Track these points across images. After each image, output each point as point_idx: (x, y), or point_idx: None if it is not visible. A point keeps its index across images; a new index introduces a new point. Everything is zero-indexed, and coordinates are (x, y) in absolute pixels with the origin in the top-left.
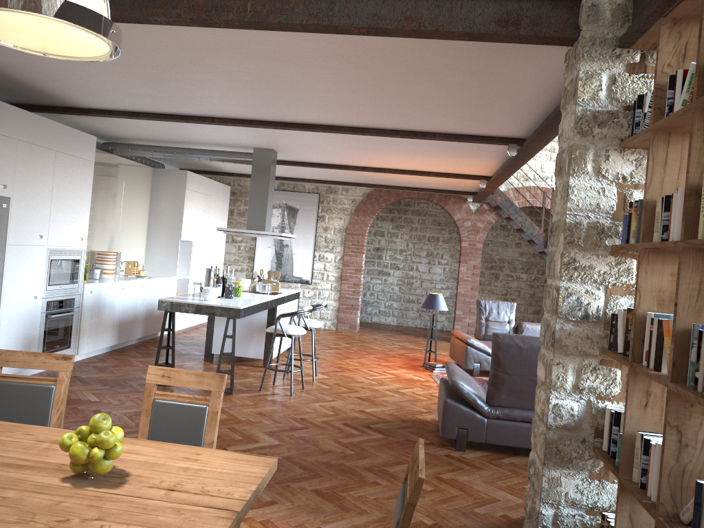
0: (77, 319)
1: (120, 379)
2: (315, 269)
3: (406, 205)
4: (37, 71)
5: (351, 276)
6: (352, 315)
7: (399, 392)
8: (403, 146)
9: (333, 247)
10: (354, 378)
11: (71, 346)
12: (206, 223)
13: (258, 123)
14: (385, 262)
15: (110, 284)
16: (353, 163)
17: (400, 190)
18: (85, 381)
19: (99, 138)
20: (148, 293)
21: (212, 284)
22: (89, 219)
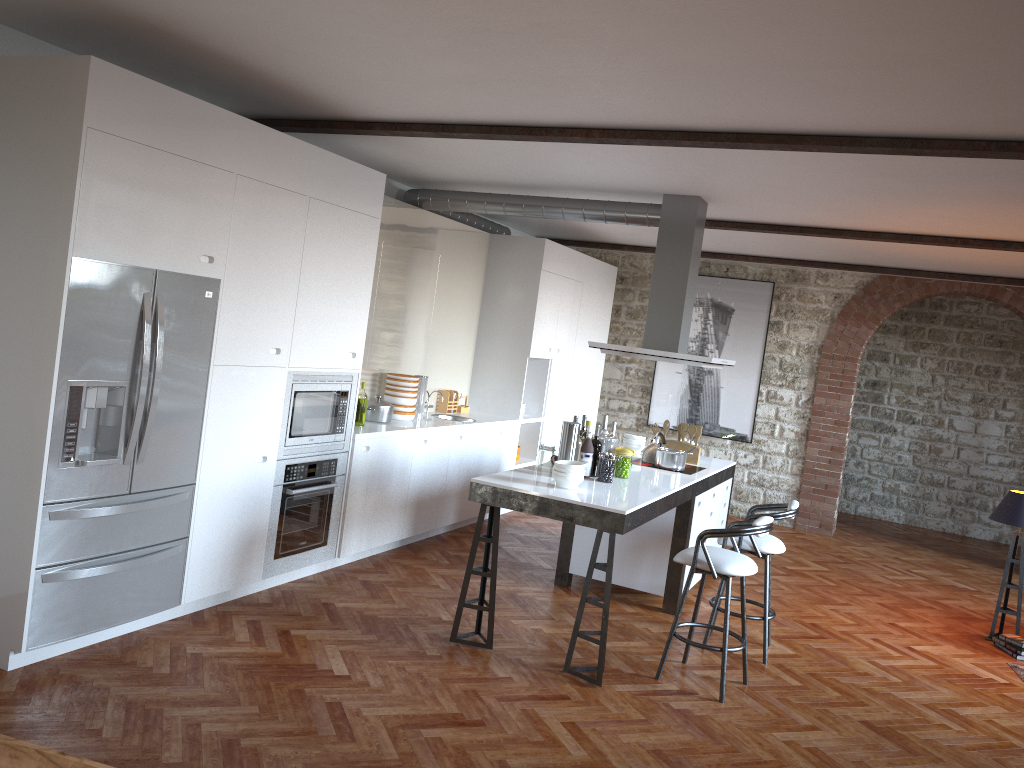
0: (340, 495)
1: (400, 618)
2: (758, 416)
3: (935, 307)
4: (257, 35)
5: (827, 434)
6: (825, 504)
7: (956, 717)
8: (993, 182)
9: (794, 378)
10: (848, 661)
11: (327, 543)
12: (574, 329)
13: (678, 136)
14: (887, 408)
15: (401, 433)
16: (857, 224)
17: (932, 279)
18: (338, 617)
19: (403, 183)
20: (468, 448)
21: (573, 453)
22: (367, 321)
